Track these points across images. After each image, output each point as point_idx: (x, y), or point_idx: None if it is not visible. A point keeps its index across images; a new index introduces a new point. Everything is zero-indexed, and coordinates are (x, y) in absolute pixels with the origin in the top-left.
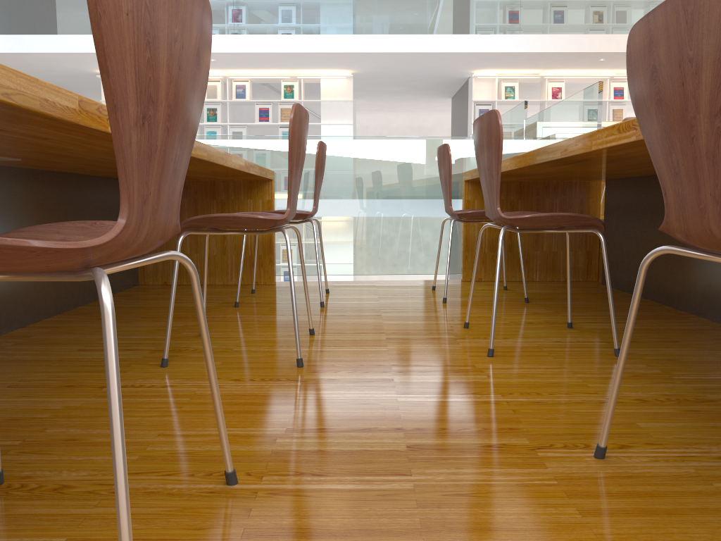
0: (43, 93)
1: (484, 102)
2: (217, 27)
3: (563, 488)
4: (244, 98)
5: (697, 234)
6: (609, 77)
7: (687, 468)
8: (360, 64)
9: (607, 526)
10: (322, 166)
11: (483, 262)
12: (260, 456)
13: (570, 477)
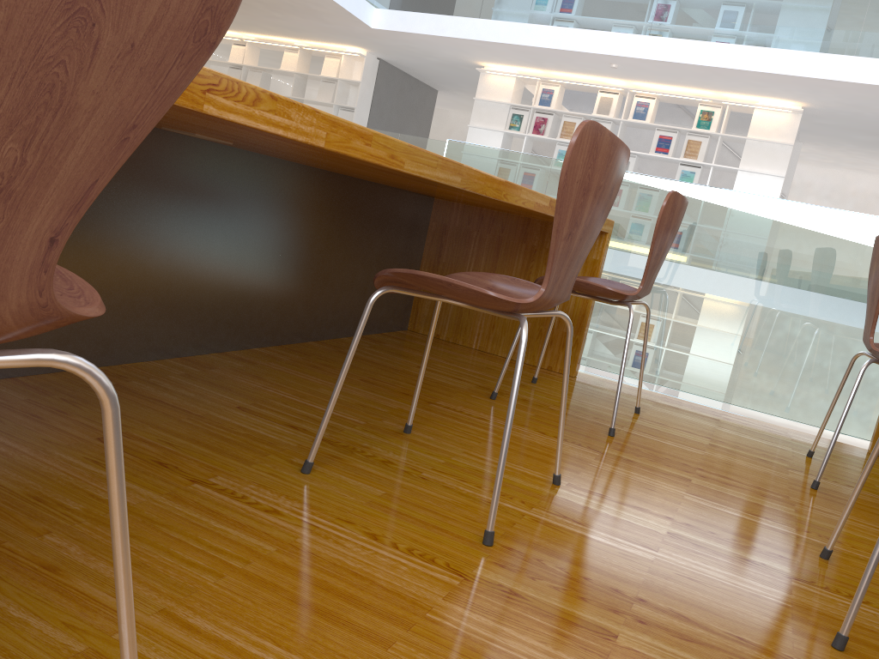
0: None
1: None
2: (630, 23)
3: None
4: (643, 120)
5: None
6: None
7: None
8: (818, 96)
9: None
10: (669, 229)
11: None
12: None
13: None
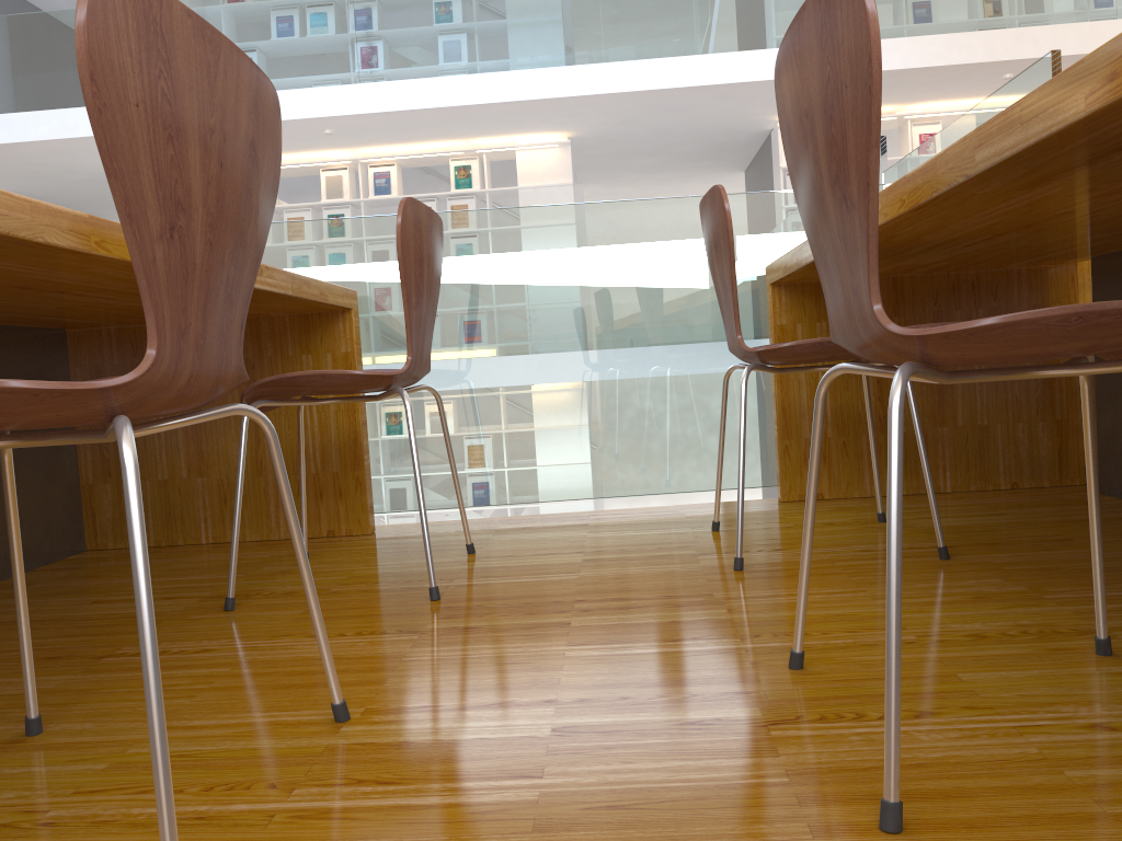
0: None
1: None
2: (331, 73)
3: None
4: (389, 194)
5: None
6: None
7: None
8: (581, 119)
9: None
10: (424, 260)
11: (824, 458)
12: None
13: None
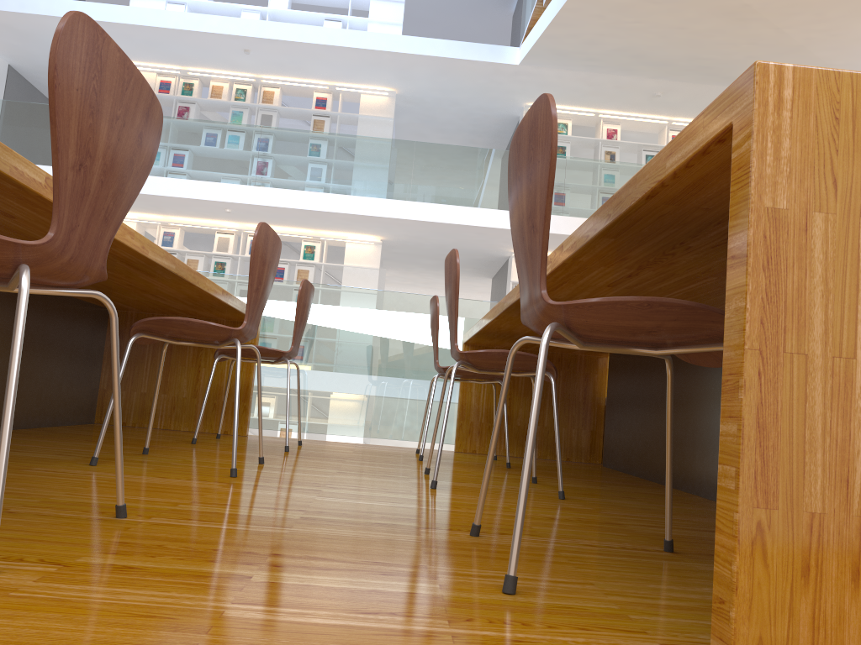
0: (14, 162)
1: None
2: (238, 176)
3: (423, 543)
4: None
5: (531, 316)
6: None
7: (548, 545)
8: (390, 230)
9: (441, 559)
10: (306, 306)
11: (479, 432)
12: (157, 509)
13: (436, 540)
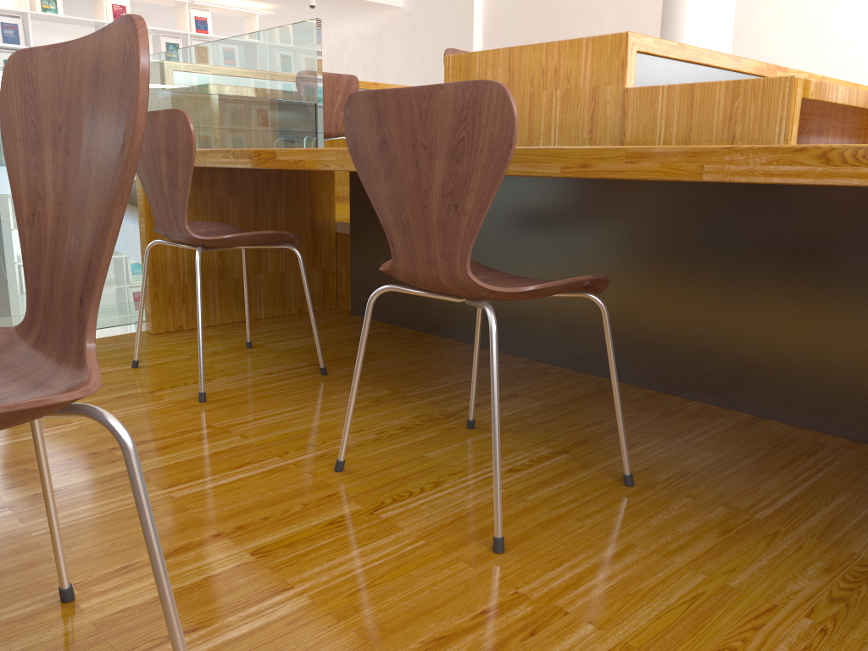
0: None
1: (8, 12)
2: None
3: None
4: None
5: None
6: (189, 2)
7: None
8: None
9: None
10: None
11: (183, 300)
12: None
13: None
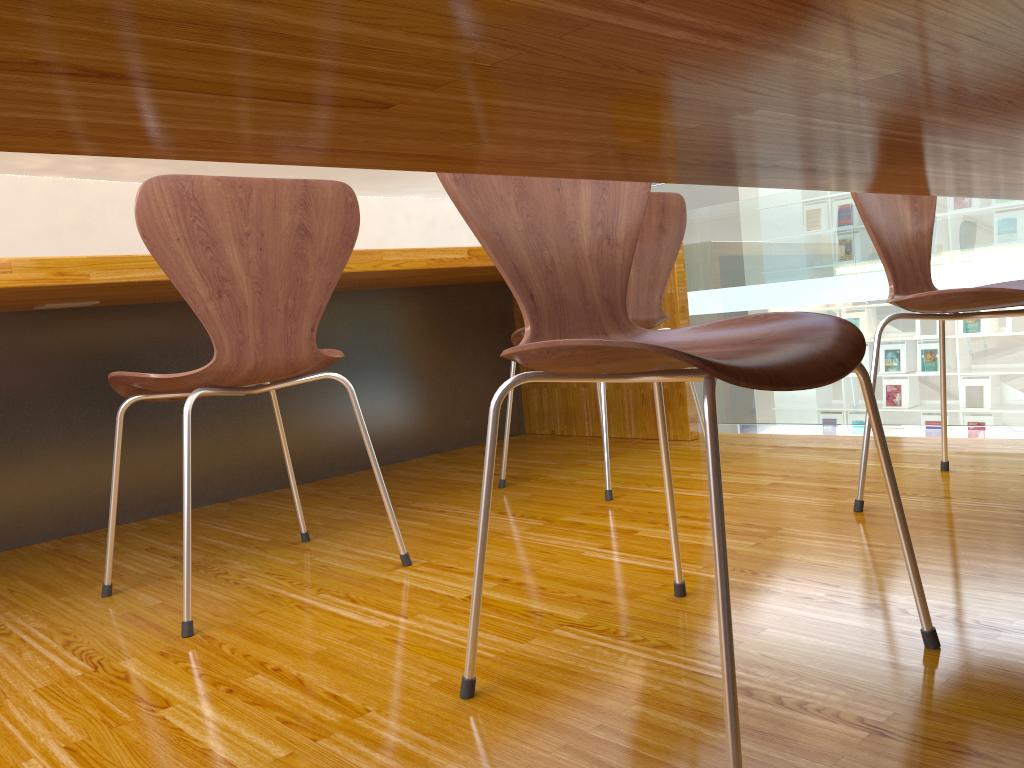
0: None
1: None
2: None
3: None
4: None
5: None
6: None
7: None
8: None
9: None
10: None
11: None
12: None
13: None
